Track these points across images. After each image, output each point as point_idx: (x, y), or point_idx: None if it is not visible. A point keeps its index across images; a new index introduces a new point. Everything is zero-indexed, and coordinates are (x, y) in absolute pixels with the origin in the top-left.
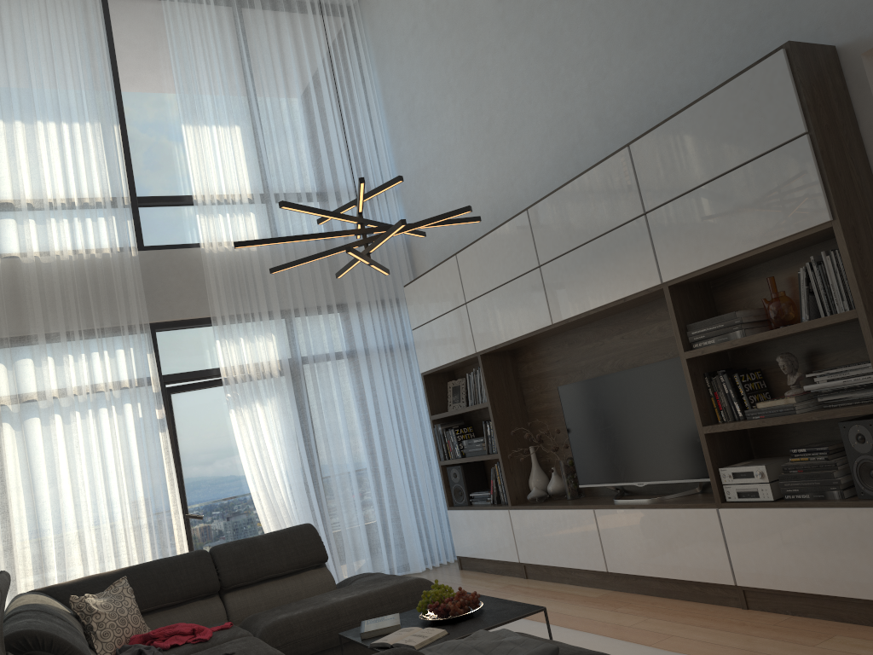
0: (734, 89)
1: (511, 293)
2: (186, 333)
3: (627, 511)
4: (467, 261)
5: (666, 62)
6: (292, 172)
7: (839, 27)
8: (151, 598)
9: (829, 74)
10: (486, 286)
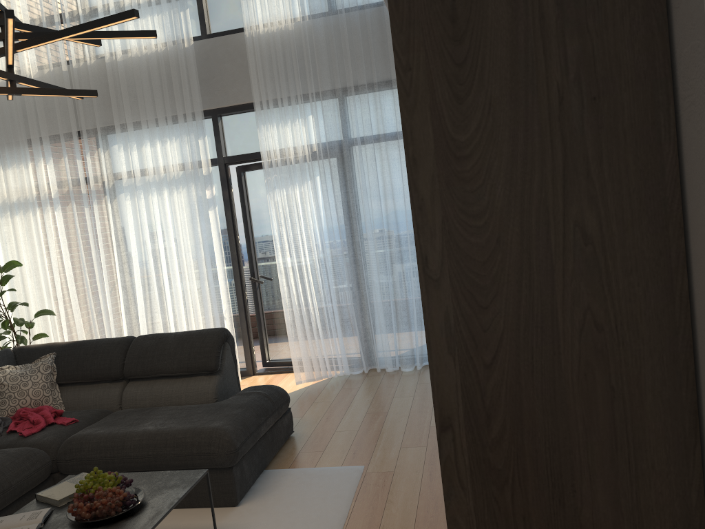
0: None
1: None
2: (246, 117)
3: None
4: None
5: None
6: None
7: None
8: (69, 374)
9: None
10: None
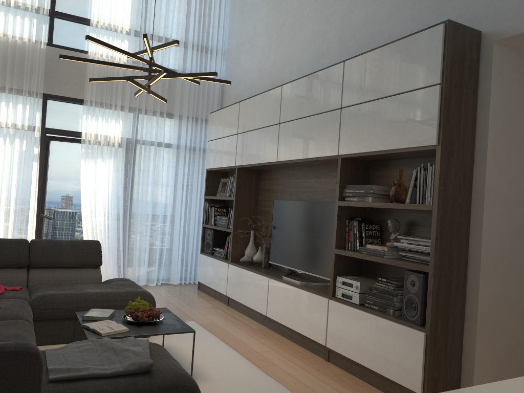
0: (409, 43)
1: (261, 135)
2: (67, 106)
3: (285, 285)
4: (244, 108)
5: (386, 13)
6: (160, 22)
7: (487, 19)
8: None
9: (470, 49)
10: (250, 127)
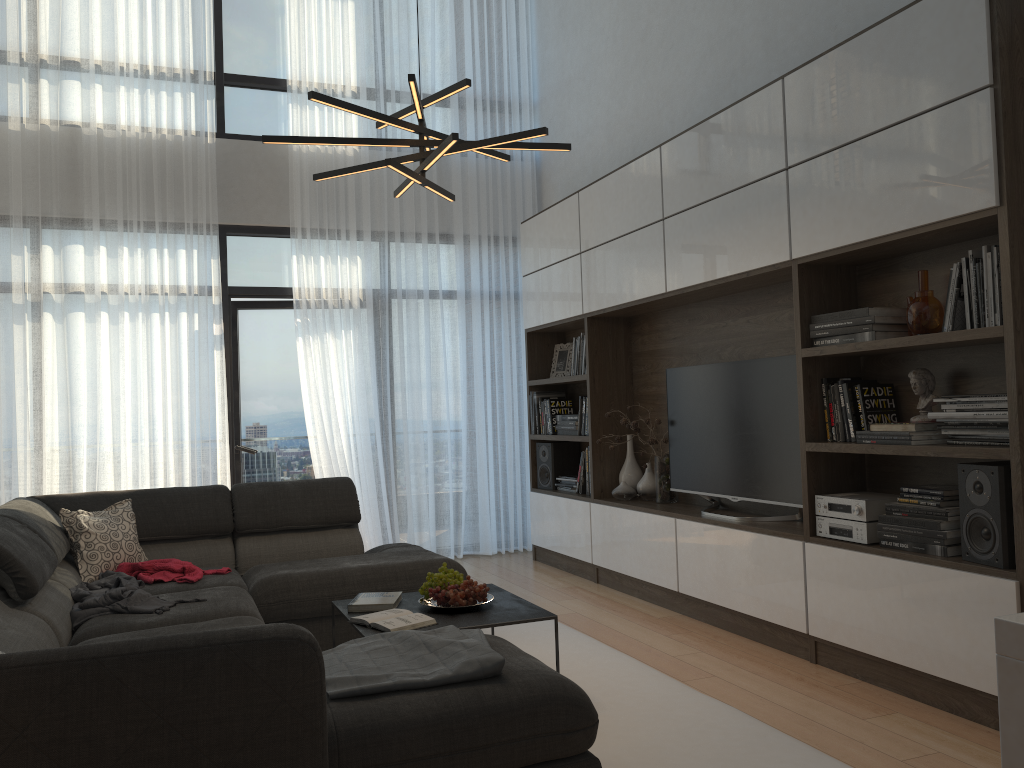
0: (916, 17)
1: (628, 248)
2: (261, 243)
3: (709, 527)
4: (589, 202)
5: None
6: (410, 67)
7: None
8: (154, 527)
9: None
10: (604, 236)
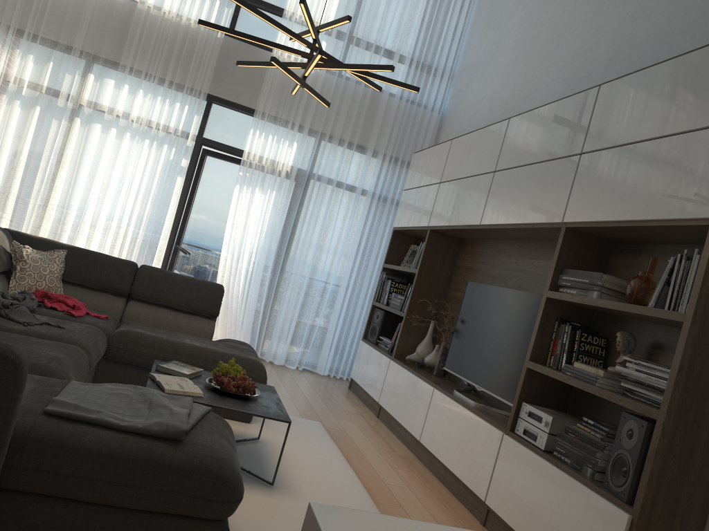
0: (702, 57)
1: (468, 187)
2: (235, 115)
3: (451, 401)
4: (456, 148)
5: (685, 22)
6: (373, 24)
7: None
8: (76, 274)
9: None
10: (457, 174)
